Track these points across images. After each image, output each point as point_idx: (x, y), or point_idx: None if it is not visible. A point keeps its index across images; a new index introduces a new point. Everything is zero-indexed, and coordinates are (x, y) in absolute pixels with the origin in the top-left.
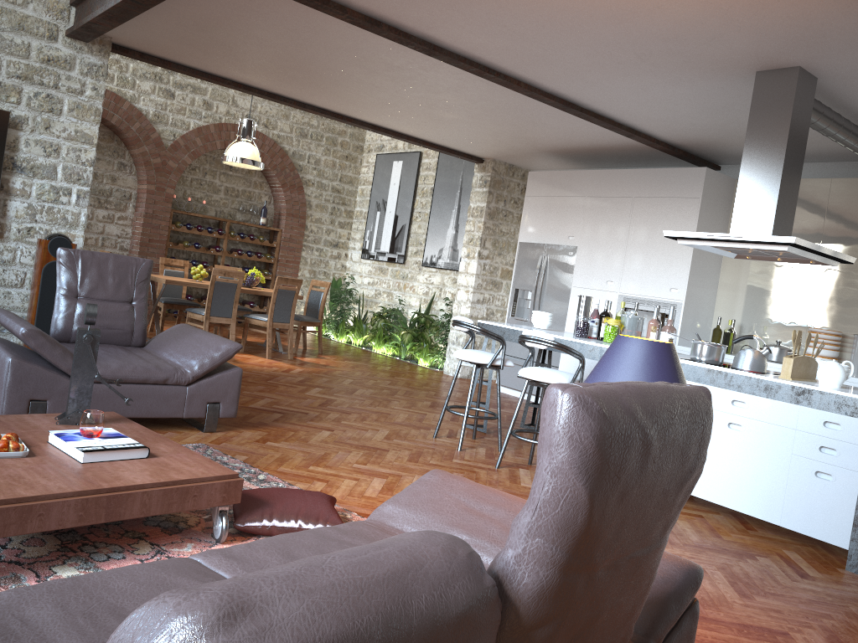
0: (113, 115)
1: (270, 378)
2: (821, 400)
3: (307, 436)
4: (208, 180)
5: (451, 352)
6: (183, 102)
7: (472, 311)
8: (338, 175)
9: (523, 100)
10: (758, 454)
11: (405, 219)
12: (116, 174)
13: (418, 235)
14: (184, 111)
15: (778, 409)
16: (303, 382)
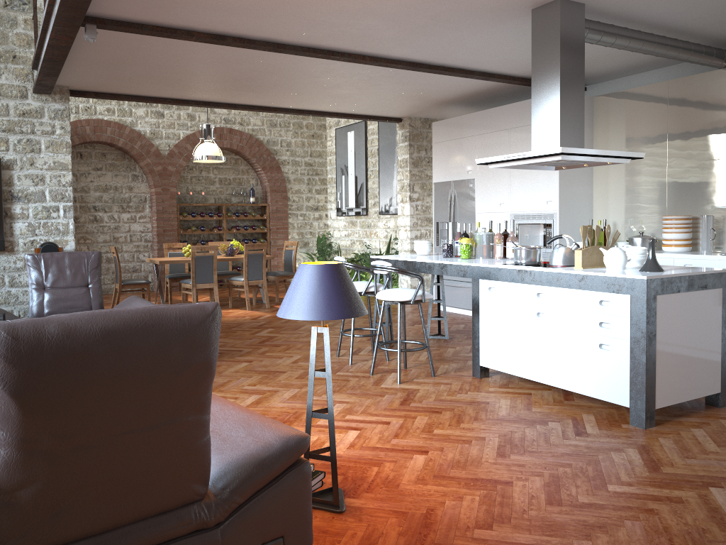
0: (119, 139)
1: (236, 326)
2: (595, 283)
3: (224, 369)
4: (204, 175)
5: (401, 283)
6: (171, 118)
7: (412, 245)
8: (308, 152)
9: (383, 68)
10: (560, 335)
11: (362, 178)
12: (132, 184)
13: (374, 190)
14: (174, 125)
15: (568, 296)
16: (262, 325)
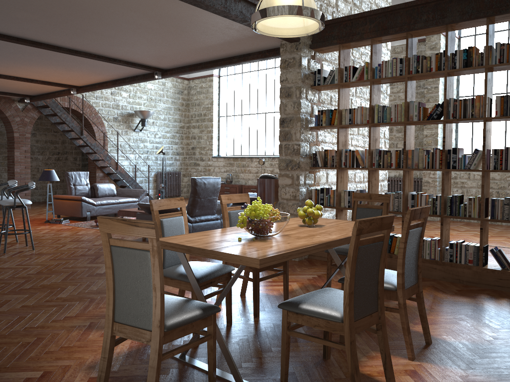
0: None
1: None
2: None
3: None
4: None
5: None
6: None
7: None
8: None
9: None
10: None
11: None
12: None
13: None
14: None
15: None
16: None
